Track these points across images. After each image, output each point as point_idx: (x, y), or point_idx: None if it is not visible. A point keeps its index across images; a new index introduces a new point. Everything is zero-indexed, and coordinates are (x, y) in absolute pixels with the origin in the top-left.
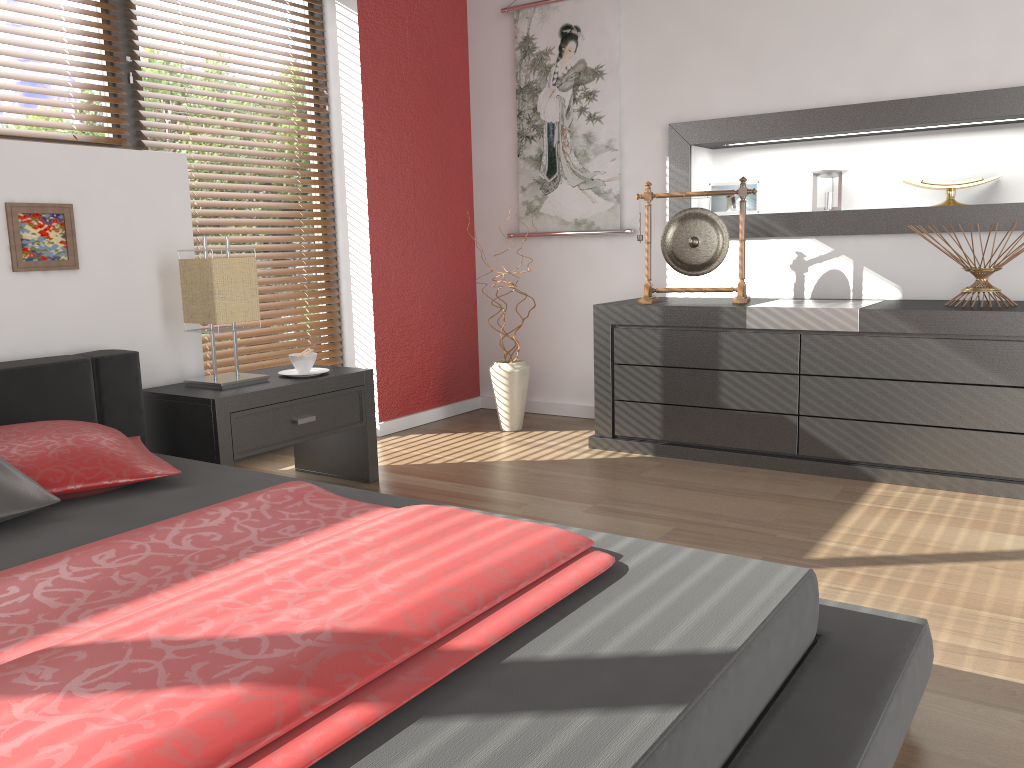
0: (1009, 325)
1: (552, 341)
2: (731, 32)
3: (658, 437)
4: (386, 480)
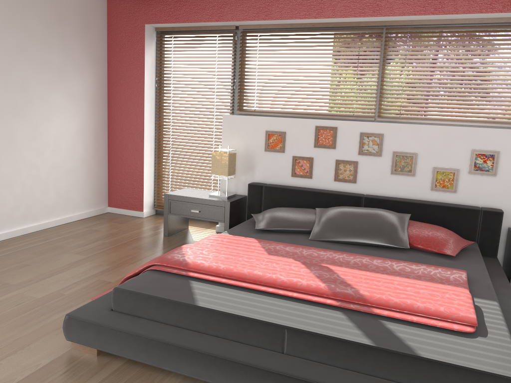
0: None
1: None
2: None
3: None
4: None
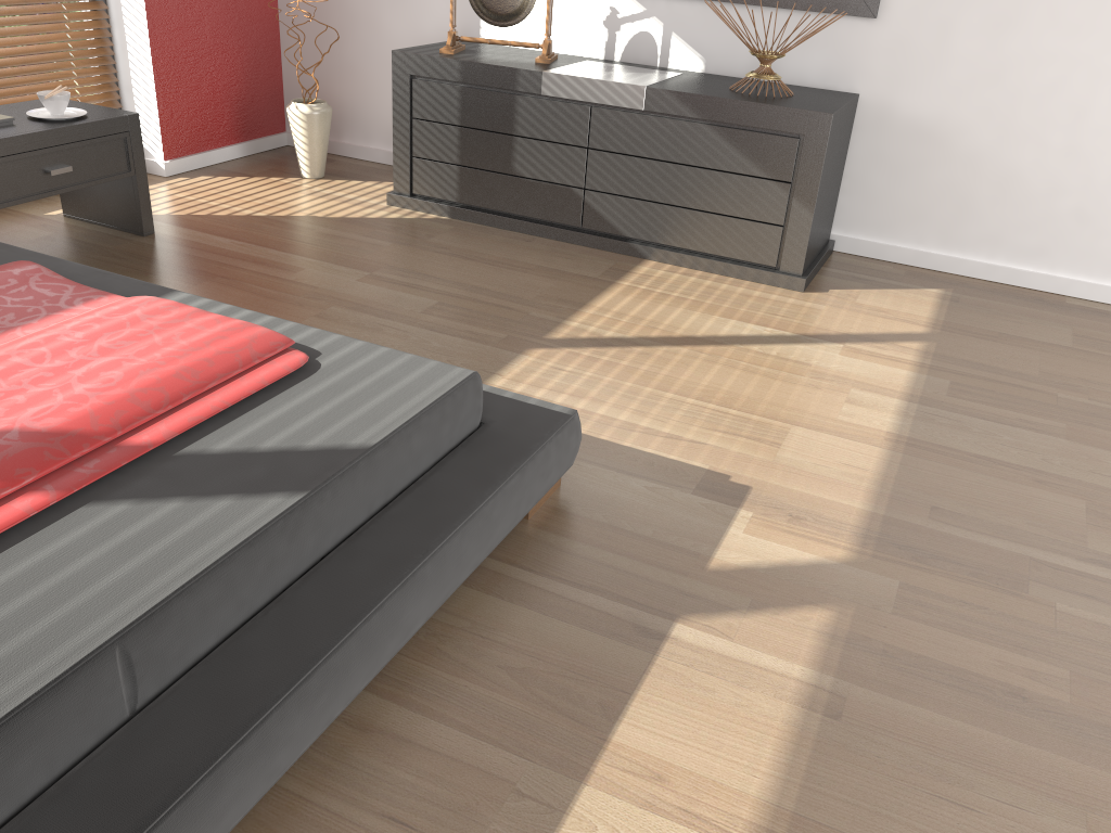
0: (773, 119)
1: (362, 78)
2: None
3: (454, 199)
4: (163, 234)
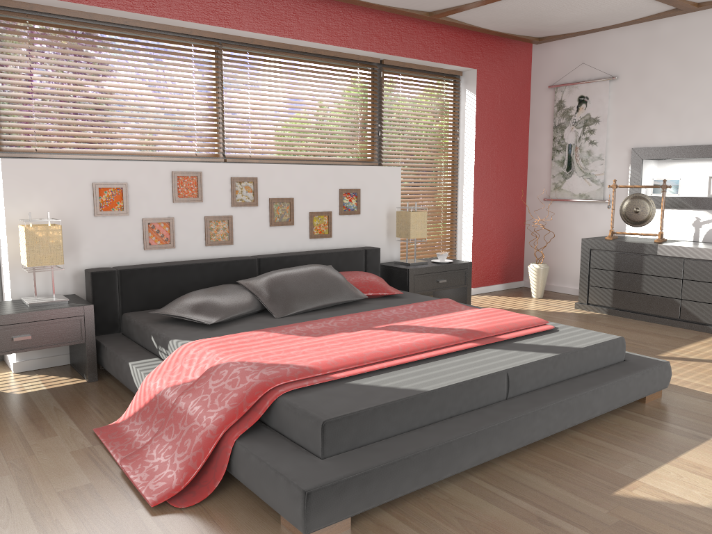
0: None
1: (563, 255)
2: (667, 104)
3: (610, 305)
4: None
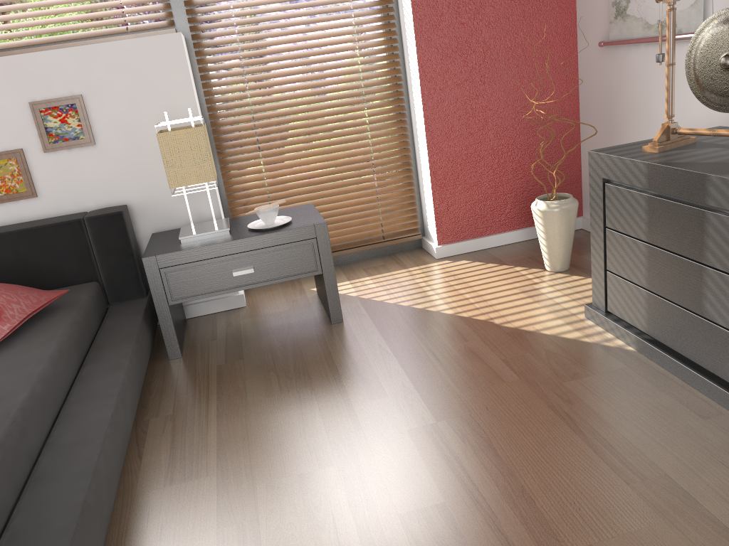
0: None
1: None
2: None
3: (643, 329)
4: (348, 323)
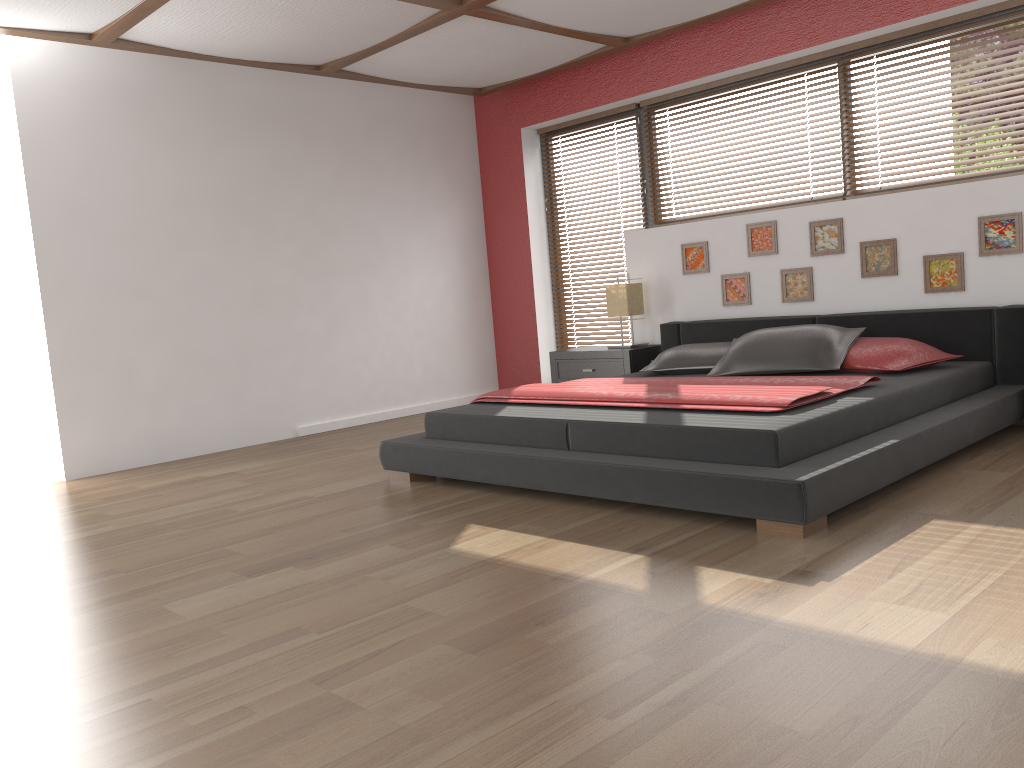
0: None
1: None
2: None
3: None
4: None
